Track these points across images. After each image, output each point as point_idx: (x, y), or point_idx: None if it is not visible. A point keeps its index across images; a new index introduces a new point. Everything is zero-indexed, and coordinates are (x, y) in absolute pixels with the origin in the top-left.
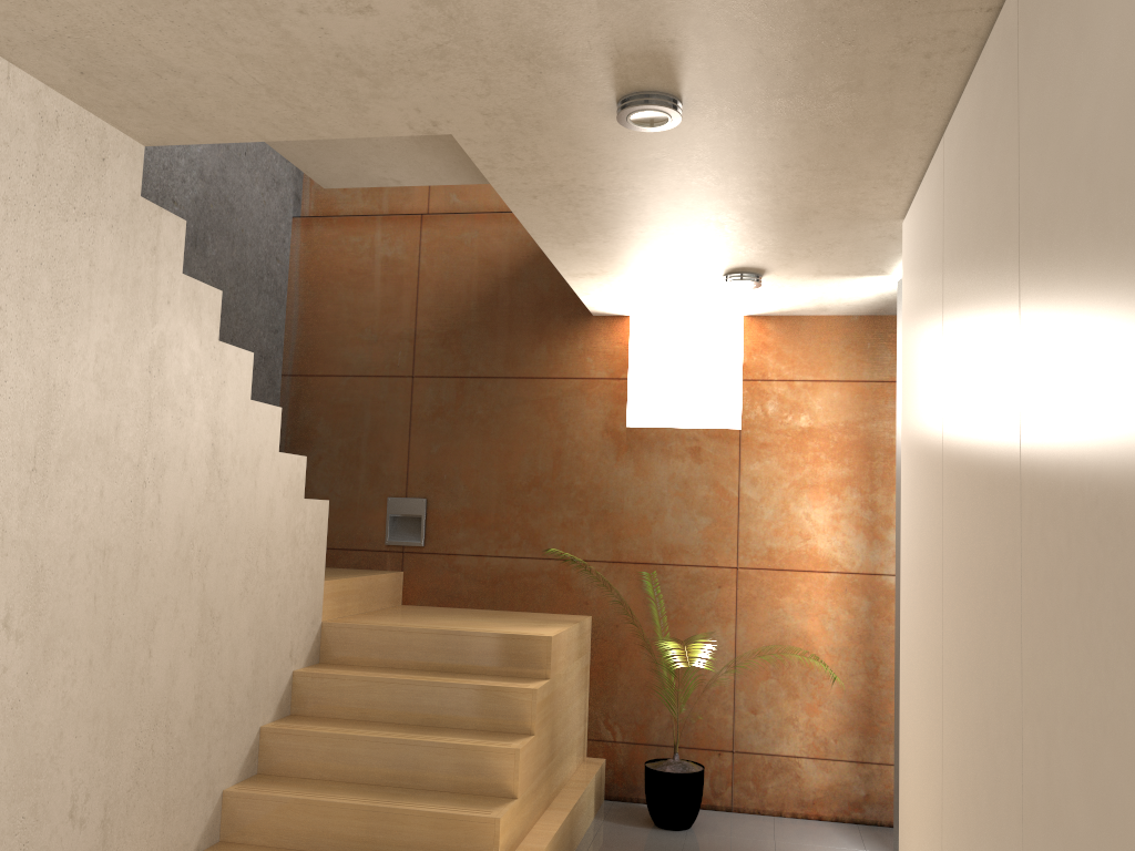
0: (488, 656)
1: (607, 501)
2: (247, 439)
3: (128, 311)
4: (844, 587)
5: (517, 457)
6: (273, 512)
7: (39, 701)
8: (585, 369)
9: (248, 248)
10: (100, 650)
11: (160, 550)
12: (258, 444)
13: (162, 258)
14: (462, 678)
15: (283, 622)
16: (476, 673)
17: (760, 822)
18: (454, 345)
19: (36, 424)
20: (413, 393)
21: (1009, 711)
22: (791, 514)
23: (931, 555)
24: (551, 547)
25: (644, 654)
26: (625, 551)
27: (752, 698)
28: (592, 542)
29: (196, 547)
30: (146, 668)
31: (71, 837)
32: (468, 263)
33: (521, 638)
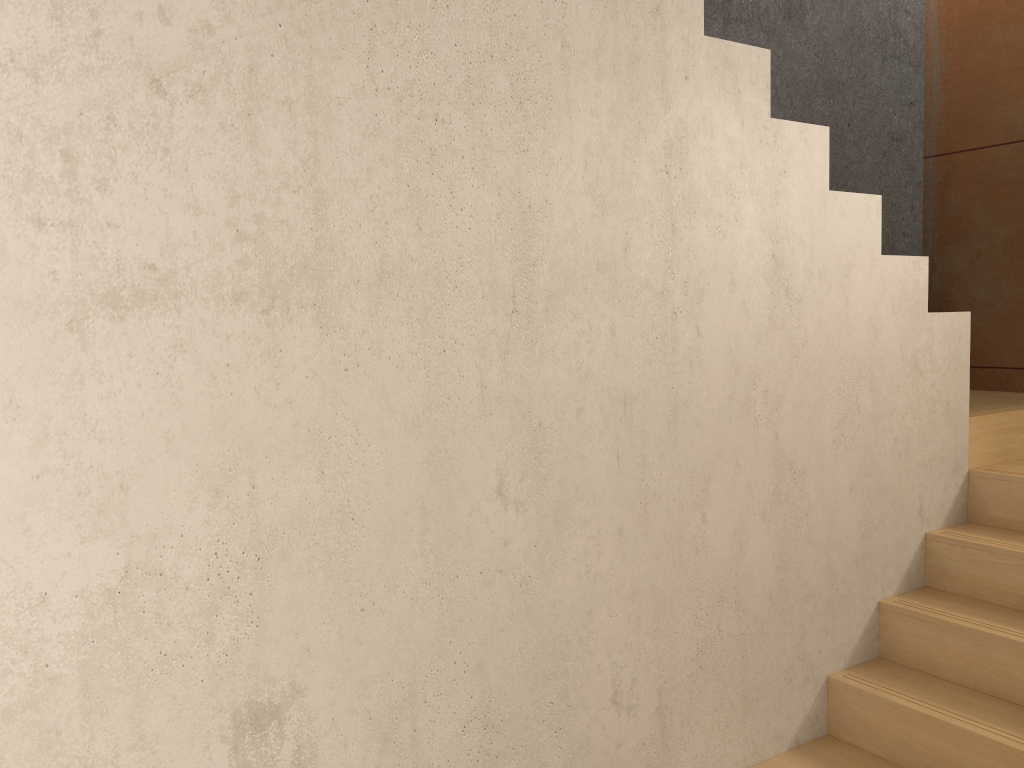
0: None
1: None
2: (828, 243)
3: (625, 99)
4: None
5: None
6: (877, 335)
7: (555, 577)
8: None
9: (863, 7)
10: (631, 518)
11: (705, 394)
12: (846, 249)
13: (670, 20)
14: None
15: (904, 473)
16: None
17: None
18: None
19: (509, 257)
20: None
21: None
22: None
23: None
24: None
25: None
26: None
27: None
28: None
29: (760, 388)
30: (700, 536)
31: (616, 724)
32: None
33: None
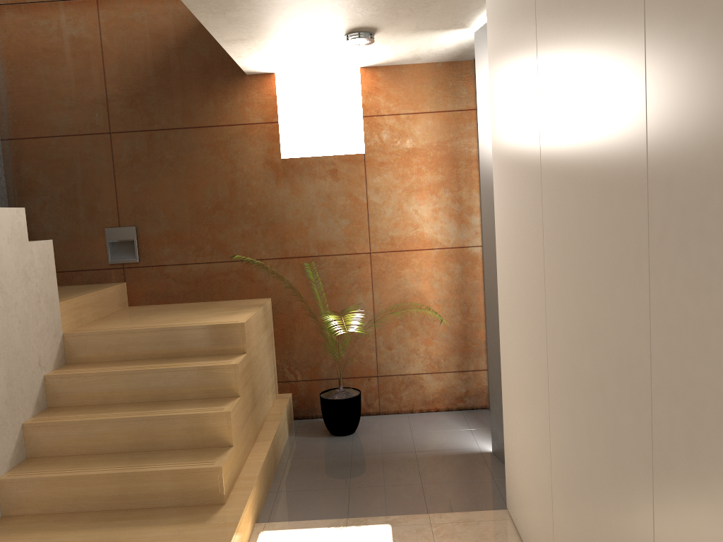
0: (198, 343)
1: (273, 215)
2: None
3: None
4: (443, 258)
5: (201, 188)
6: (1, 257)
7: None
8: (245, 117)
9: None
10: None
11: None
12: None
13: None
14: (180, 362)
15: (27, 341)
16: (190, 356)
17: (400, 419)
18: (140, 105)
19: None
20: (113, 146)
21: (633, 383)
22: (405, 211)
23: (530, 245)
24: (236, 253)
25: (311, 319)
26: (290, 249)
27: (387, 340)
28: (265, 246)
29: None
30: None
31: None
32: (141, 37)
33: (221, 327)
